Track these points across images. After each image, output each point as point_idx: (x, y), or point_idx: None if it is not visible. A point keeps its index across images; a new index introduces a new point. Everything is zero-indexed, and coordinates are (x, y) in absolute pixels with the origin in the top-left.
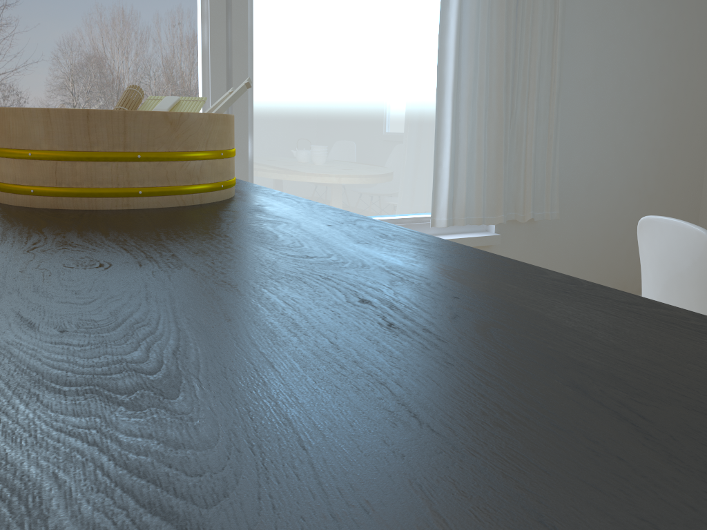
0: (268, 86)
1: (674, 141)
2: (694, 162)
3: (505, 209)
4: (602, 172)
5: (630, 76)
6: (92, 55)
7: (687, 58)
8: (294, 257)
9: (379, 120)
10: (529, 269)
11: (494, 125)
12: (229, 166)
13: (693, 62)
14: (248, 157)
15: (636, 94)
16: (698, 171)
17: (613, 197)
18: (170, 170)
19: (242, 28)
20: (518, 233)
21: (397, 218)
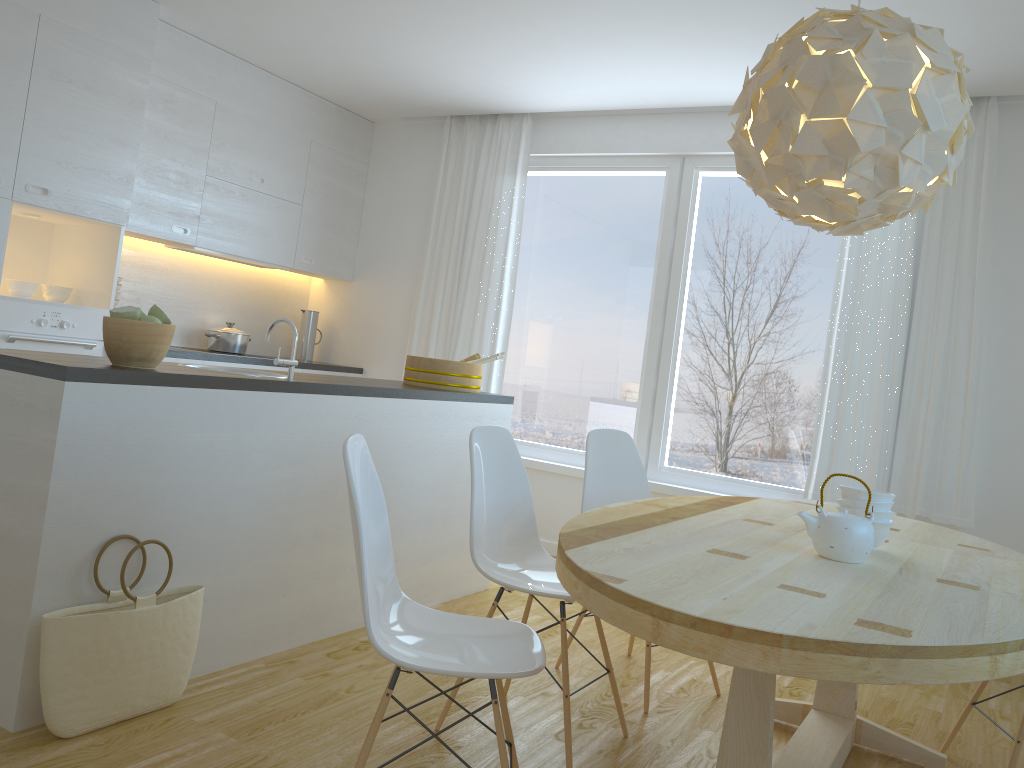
0: (688, 367)
1: None
2: None
3: None
4: None
5: None
6: (585, 343)
7: None
8: (383, 384)
9: (780, 400)
10: (399, 388)
11: (873, 415)
12: (457, 379)
13: None
14: (666, 415)
15: None
16: None
17: None
18: (428, 375)
19: (671, 328)
20: None
21: (790, 488)
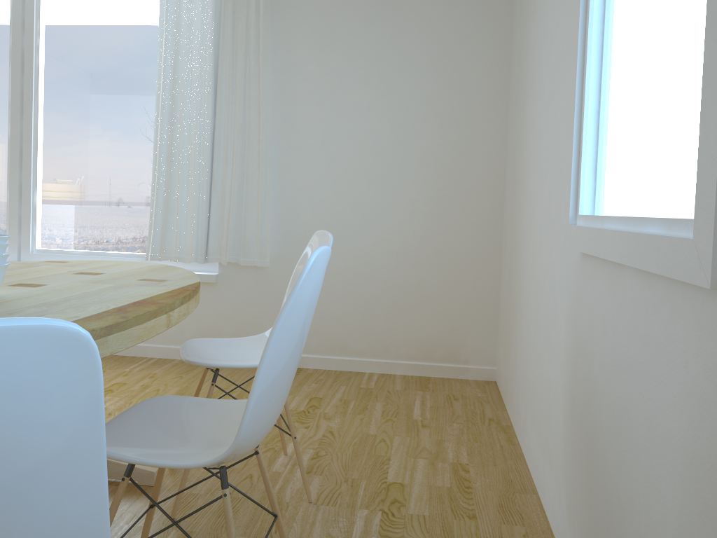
0: (49, 159)
1: (445, 204)
2: (483, 228)
3: (201, 251)
4: (342, 230)
5: (371, 141)
6: None
7: (454, 121)
8: None
9: (127, 181)
10: None
11: (191, 184)
12: None
13: (465, 124)
14: (34, 203)
15: (381, 158)
16: (491, 238)
17: (359, 255)
18: None
19: (29, 124)
20: (243, 277)
21: (141, 253)
